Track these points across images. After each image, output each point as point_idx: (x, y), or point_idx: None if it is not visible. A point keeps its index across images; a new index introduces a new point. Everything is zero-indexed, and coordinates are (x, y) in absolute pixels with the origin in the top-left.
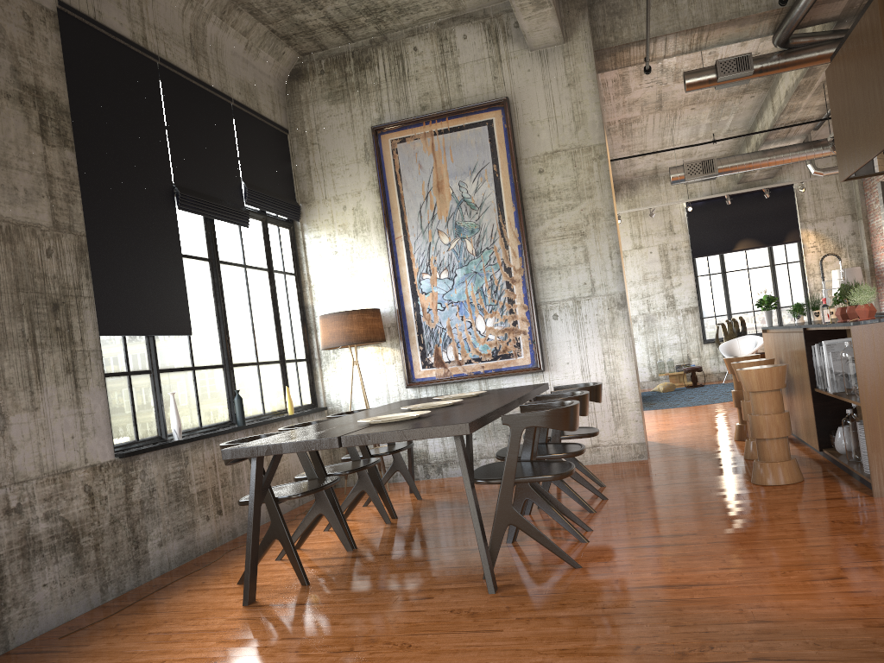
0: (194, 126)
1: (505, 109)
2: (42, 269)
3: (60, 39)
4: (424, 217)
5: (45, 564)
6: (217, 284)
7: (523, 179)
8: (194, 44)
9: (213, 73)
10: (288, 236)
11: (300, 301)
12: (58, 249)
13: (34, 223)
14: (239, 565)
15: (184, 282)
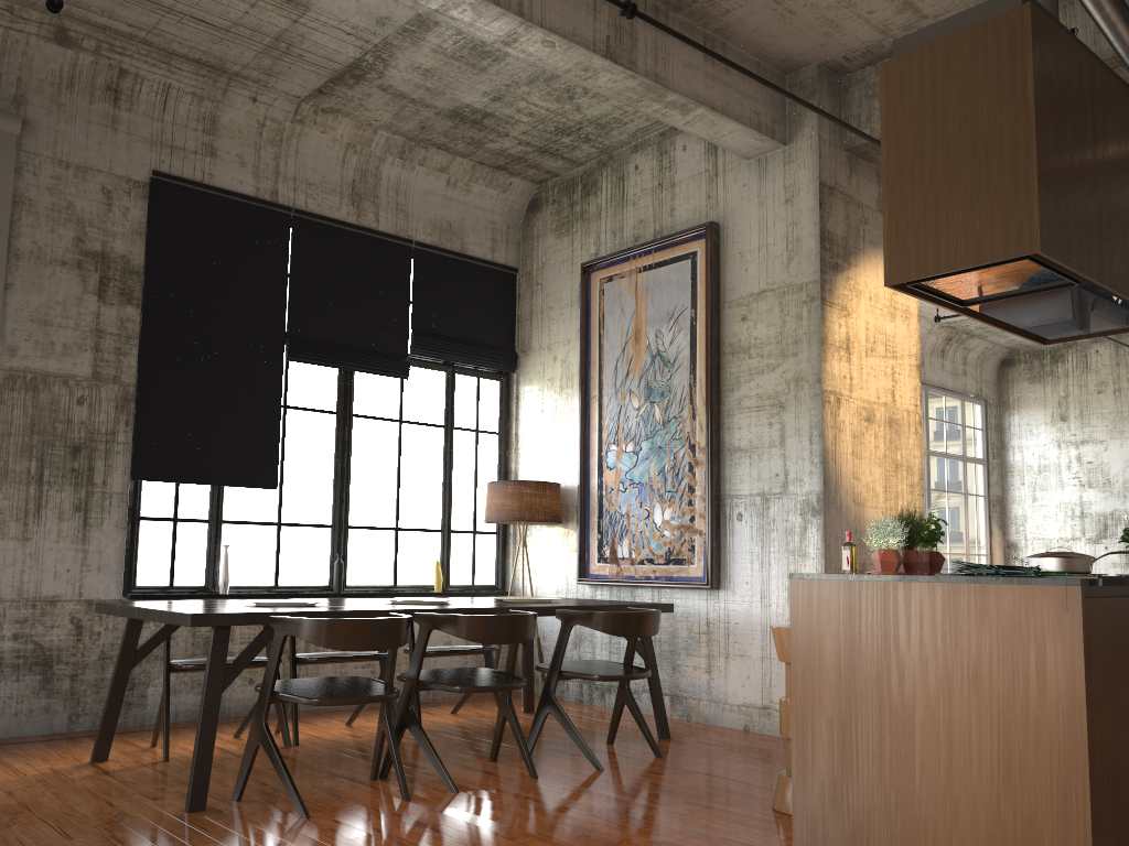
0: (338, 274)
1: (706, 237)
2: (68, 415)
3: (149, 206)
4: (619, 373)
5: (2, 678)
6: (341, 438)
7: (724, 328)
8: (358, 189)
9: (385, 217)
10: (497, 390)
11: (501, 465)
12: (93, 398)
13: (69, 374)
14: None
15: (277, 435)
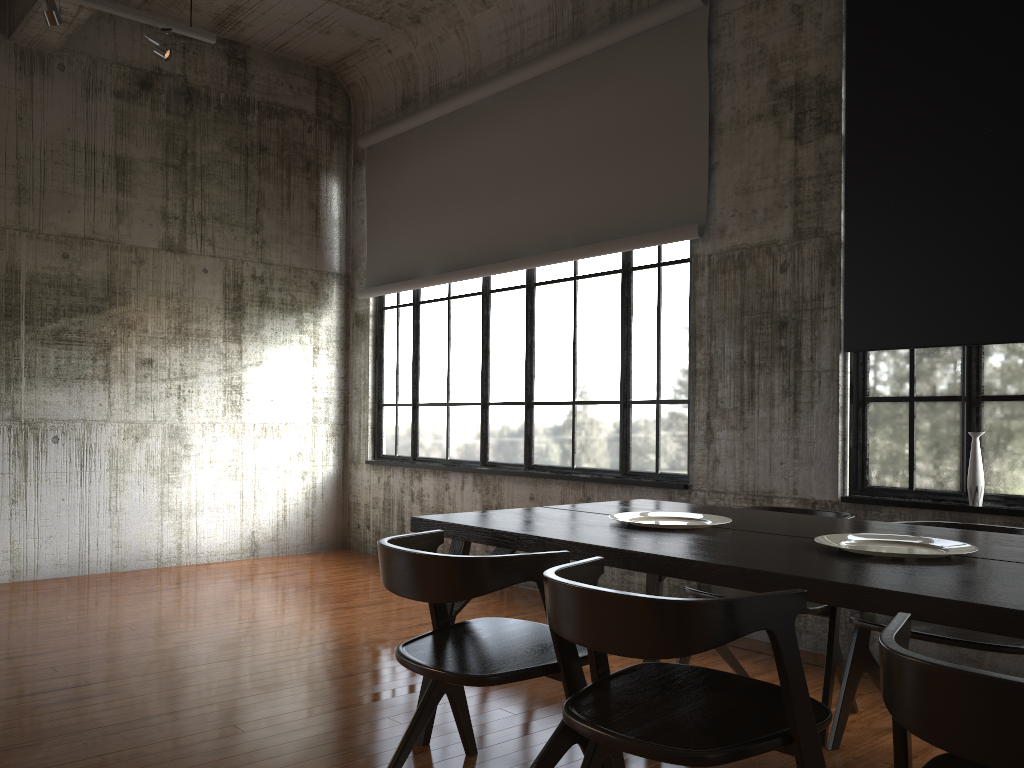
0: None
1: None
2: (772, 287)
3: None
4: None
5: None
6: None
7: None
8: None
9: None
10: None
11: None
12: (795, 261)
13: (771, 240)
14: (868, 696)
15: None
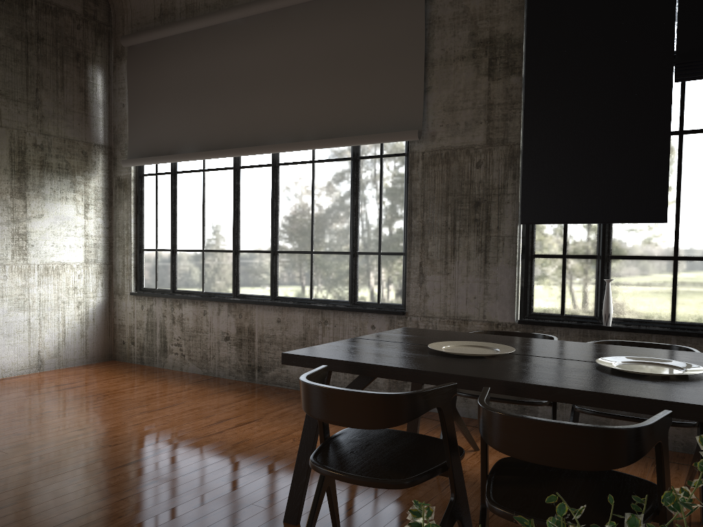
0: None
1: None
2: (470, 178)
3: None
4: None
5: None
6: None
7: None
8: None
9: None
10: None
11: None
12: (487, 160)
13: (469, 145)
14: None
15: (665, 165)
